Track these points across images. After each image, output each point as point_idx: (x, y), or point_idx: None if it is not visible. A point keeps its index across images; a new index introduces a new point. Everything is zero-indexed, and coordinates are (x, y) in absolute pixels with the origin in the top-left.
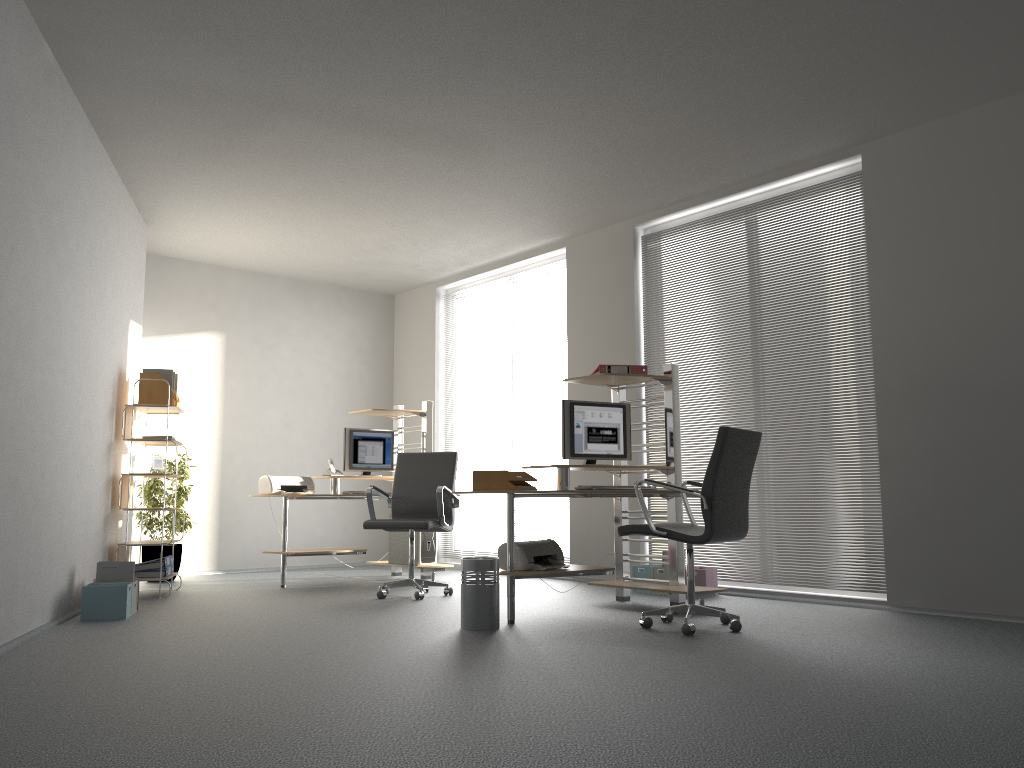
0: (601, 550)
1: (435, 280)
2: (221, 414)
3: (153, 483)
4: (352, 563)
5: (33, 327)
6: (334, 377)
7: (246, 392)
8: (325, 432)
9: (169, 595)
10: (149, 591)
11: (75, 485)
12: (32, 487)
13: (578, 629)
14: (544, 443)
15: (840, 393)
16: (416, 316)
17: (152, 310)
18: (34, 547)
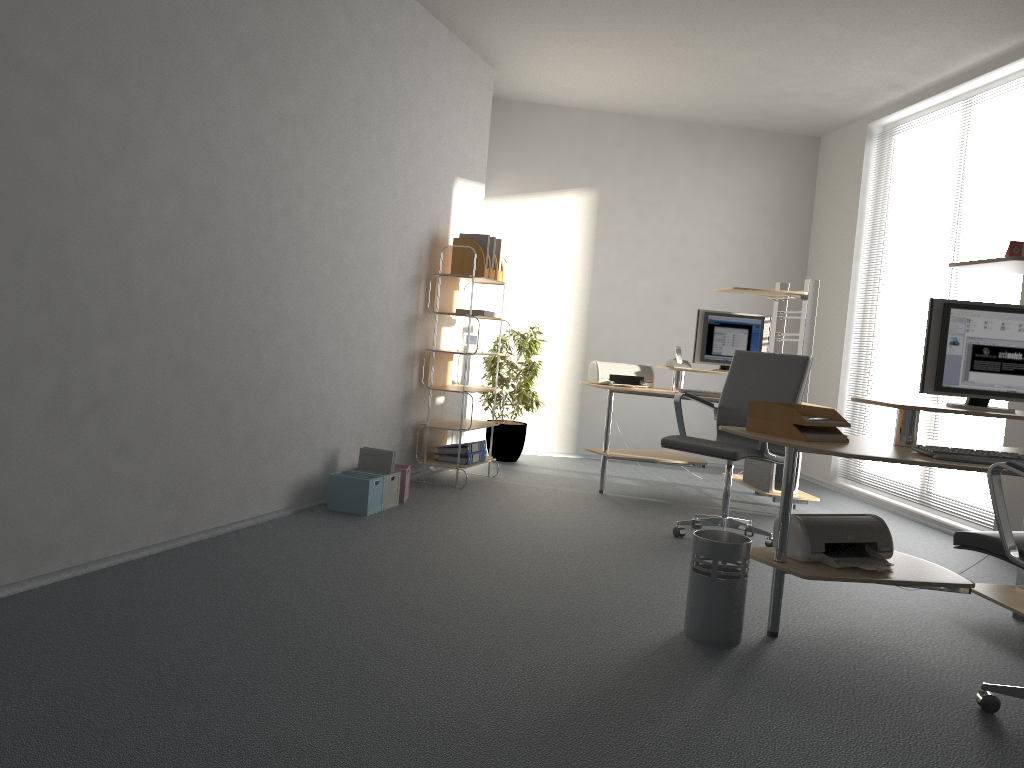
0: None
1: (866, 114)
2: (588, 283)
3: (496, 357)
4: (734, 465)
5: (220, 191)
6: (728, 243)
7: (618, 259)
8: (712, 309)
9: (471, 484)
10: (465, 474)
11: (334, 364)
12: (232, 370)
13: (858, 682)
14: None
15: None
16: (841, 164)
17: (518, 165)
18: (242, 434)
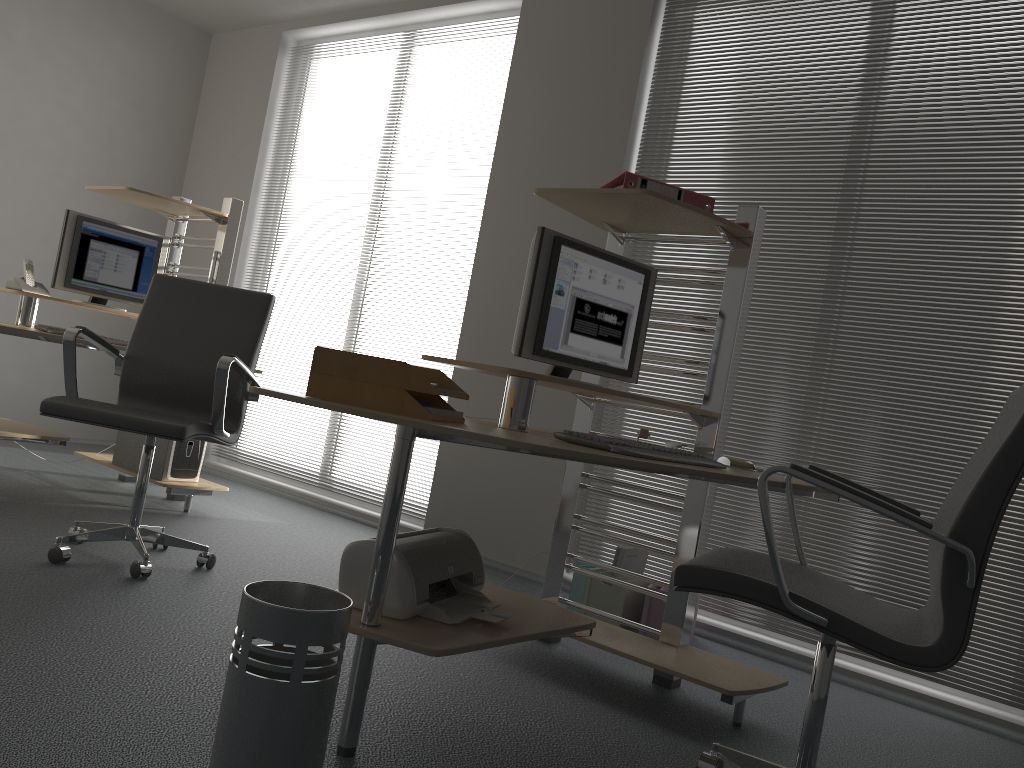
0: (486, 508)
1: (284, 18)
2: None
3: None
4: None
5: None
6: (84, 135)
7: None
8: (52, 221)
9: None
10: None
11: None
12: None
13: None
14: (416, 313)
15: (1018, 335)
16: (241, 73)
17: None
18: None
